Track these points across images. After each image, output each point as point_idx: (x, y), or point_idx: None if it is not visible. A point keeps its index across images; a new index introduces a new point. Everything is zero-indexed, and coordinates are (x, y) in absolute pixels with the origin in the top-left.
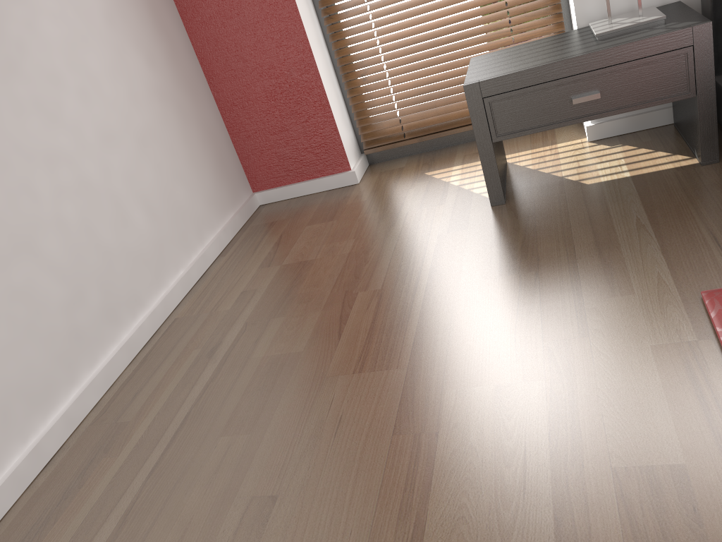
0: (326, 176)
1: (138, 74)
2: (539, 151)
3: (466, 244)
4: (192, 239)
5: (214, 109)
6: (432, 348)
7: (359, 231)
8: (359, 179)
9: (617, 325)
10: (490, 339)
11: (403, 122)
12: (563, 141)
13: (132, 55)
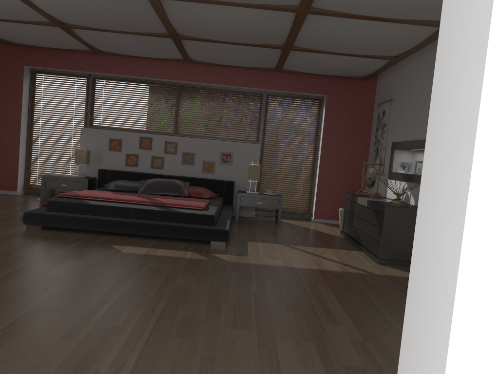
0: (10, 190)
1: None
2: None
3: (27, 203)
4: None
5: None
6: (4, 207)
7: (8, 199)
8: (18, 194)
9: None
10: (15, 208)
11: (37, 185)
12: None
13: None
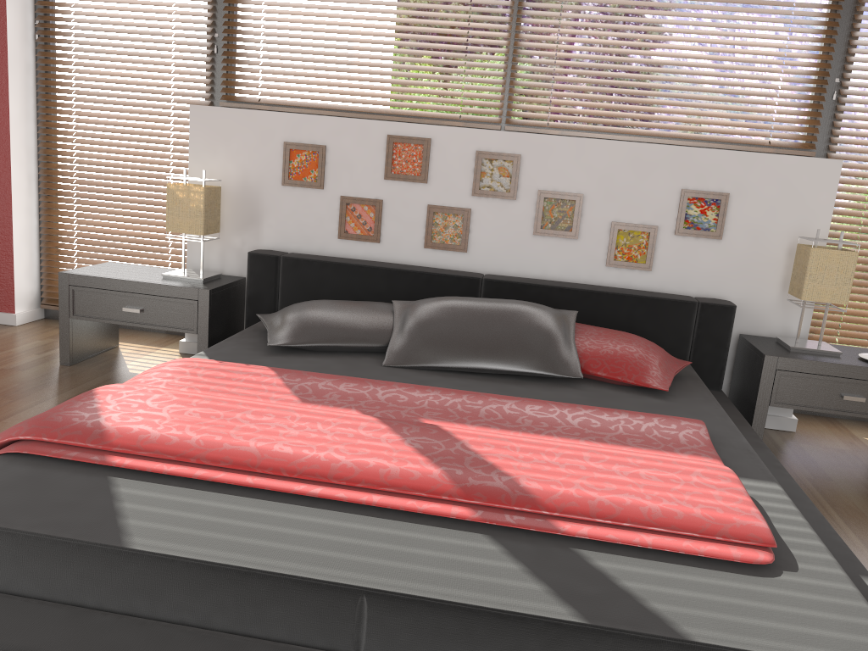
0: None
1: None
2: (146, 347)
3: (7, 377)
4: None
5: None
6: None
7: None
8: (20, 323)
9: (1, 431)
10: None
11: None
12: (169, 347)
13: None
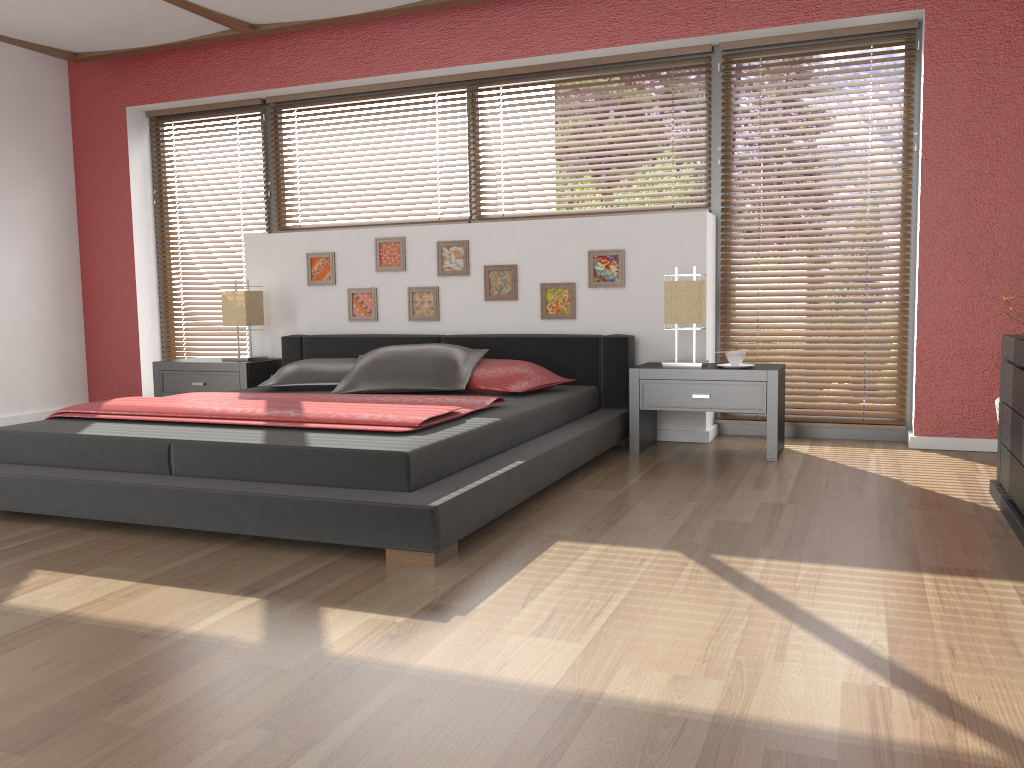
0: None
1: (27, 311)
2: None
3: None
4: (15, 405)
5: (82, 346)
6: None
7: None
8: None
9: None
10: None
11: None
12: None
13: (28, 301)
